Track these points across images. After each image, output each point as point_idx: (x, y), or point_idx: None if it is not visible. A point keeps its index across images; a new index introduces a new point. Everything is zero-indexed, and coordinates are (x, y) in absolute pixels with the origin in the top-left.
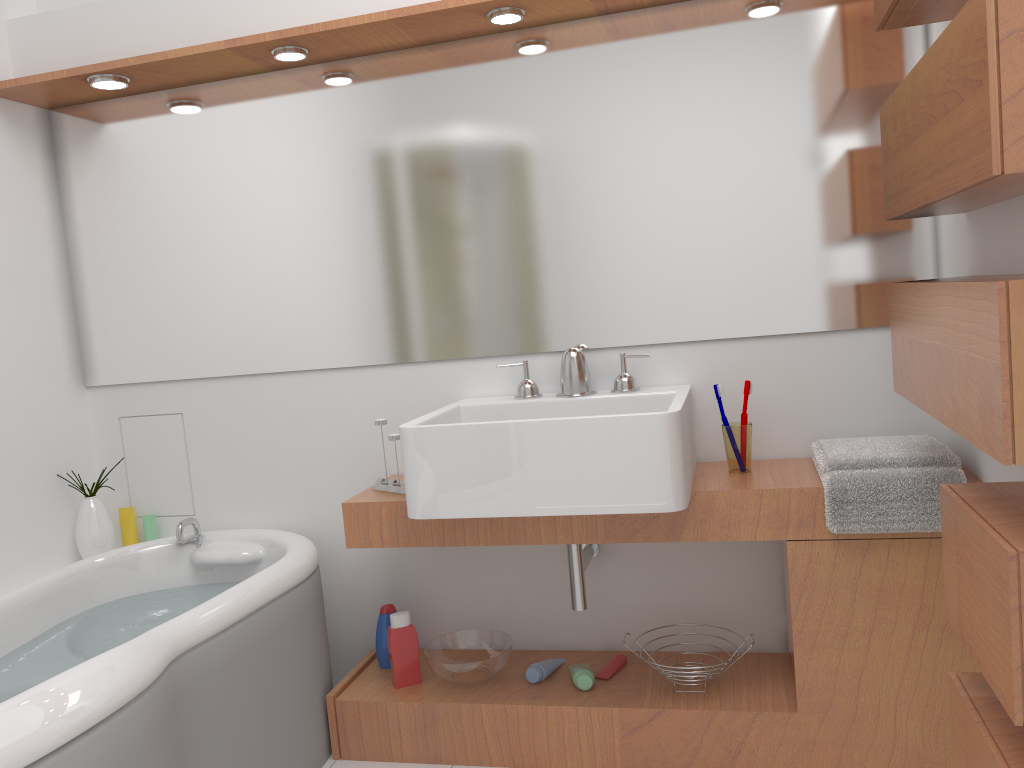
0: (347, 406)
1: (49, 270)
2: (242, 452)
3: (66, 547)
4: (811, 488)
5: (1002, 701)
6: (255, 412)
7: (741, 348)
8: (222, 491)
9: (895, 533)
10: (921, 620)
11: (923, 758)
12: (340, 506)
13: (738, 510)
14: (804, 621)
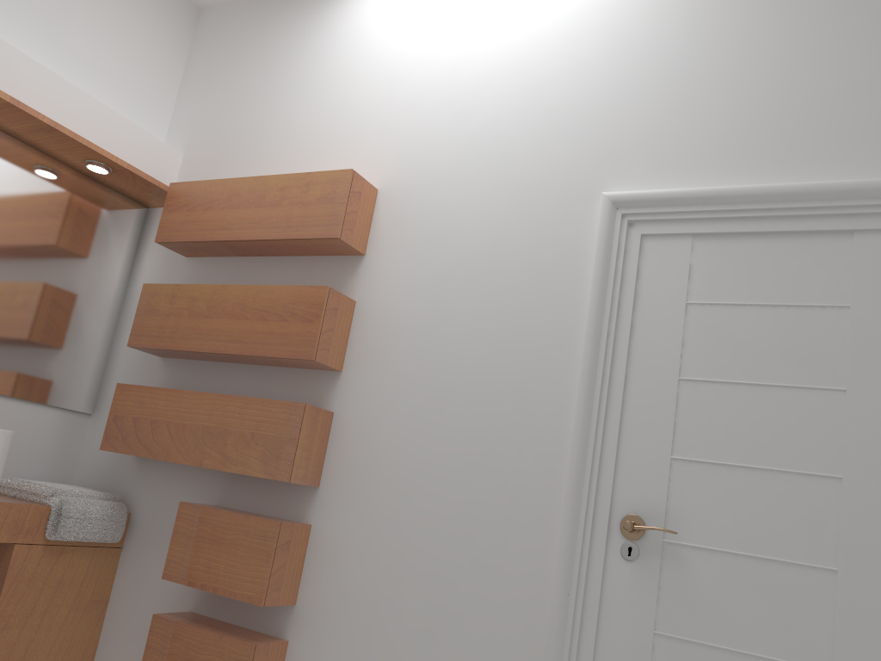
0: None
1: None
2: None
3: None
4: (44, 506)
5: (246, 600)
6: None
7: None
8: None
9: (80, 542)
10: (75, 603)
11: None
12: None
13: None
14: (6, 607)
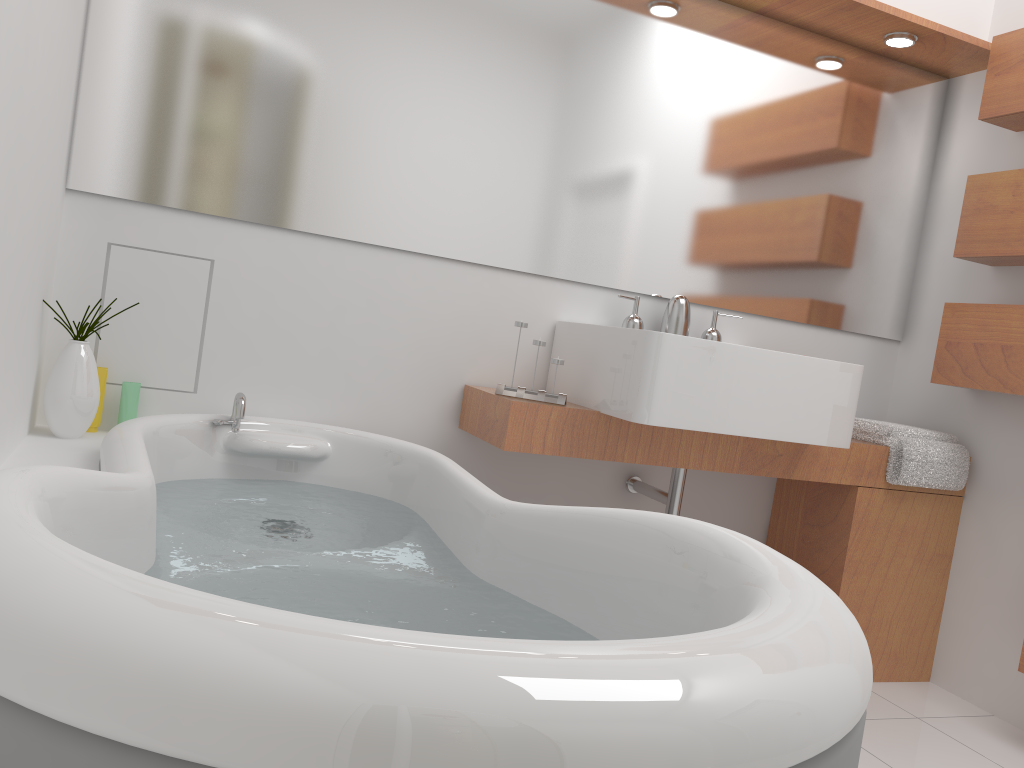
0: (433, 300)
1: (82, 12)
2: (287, 326)
3: (29, 405)
4: (881, 447)
5: None
6: (318, 282)
7: (782, 329)
8: (245, 369)
9: (920, 488)
10: (919, 555)
11: (897, 660)
12: (396, 409)
13: (834, 457)
14: (854, 552)
